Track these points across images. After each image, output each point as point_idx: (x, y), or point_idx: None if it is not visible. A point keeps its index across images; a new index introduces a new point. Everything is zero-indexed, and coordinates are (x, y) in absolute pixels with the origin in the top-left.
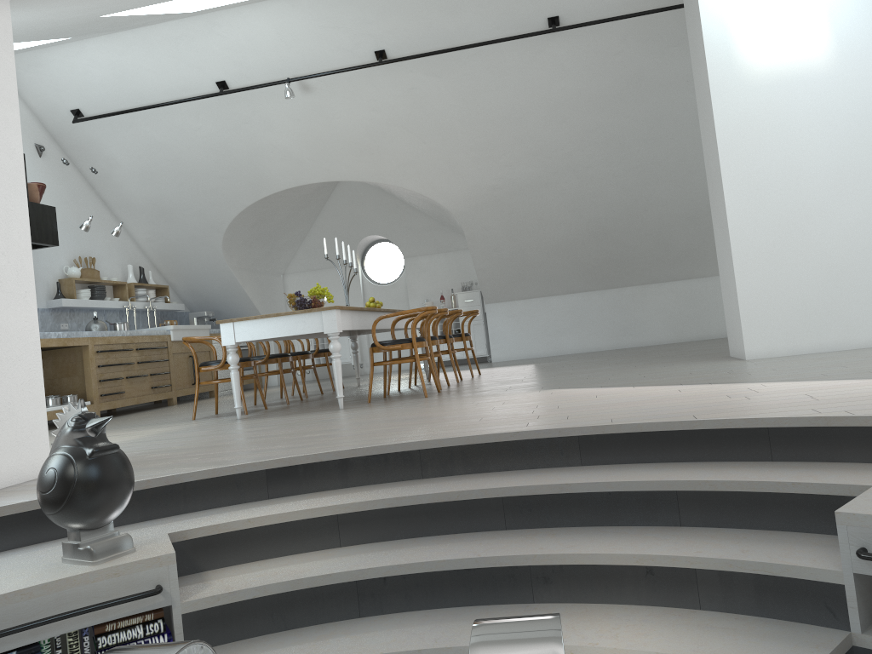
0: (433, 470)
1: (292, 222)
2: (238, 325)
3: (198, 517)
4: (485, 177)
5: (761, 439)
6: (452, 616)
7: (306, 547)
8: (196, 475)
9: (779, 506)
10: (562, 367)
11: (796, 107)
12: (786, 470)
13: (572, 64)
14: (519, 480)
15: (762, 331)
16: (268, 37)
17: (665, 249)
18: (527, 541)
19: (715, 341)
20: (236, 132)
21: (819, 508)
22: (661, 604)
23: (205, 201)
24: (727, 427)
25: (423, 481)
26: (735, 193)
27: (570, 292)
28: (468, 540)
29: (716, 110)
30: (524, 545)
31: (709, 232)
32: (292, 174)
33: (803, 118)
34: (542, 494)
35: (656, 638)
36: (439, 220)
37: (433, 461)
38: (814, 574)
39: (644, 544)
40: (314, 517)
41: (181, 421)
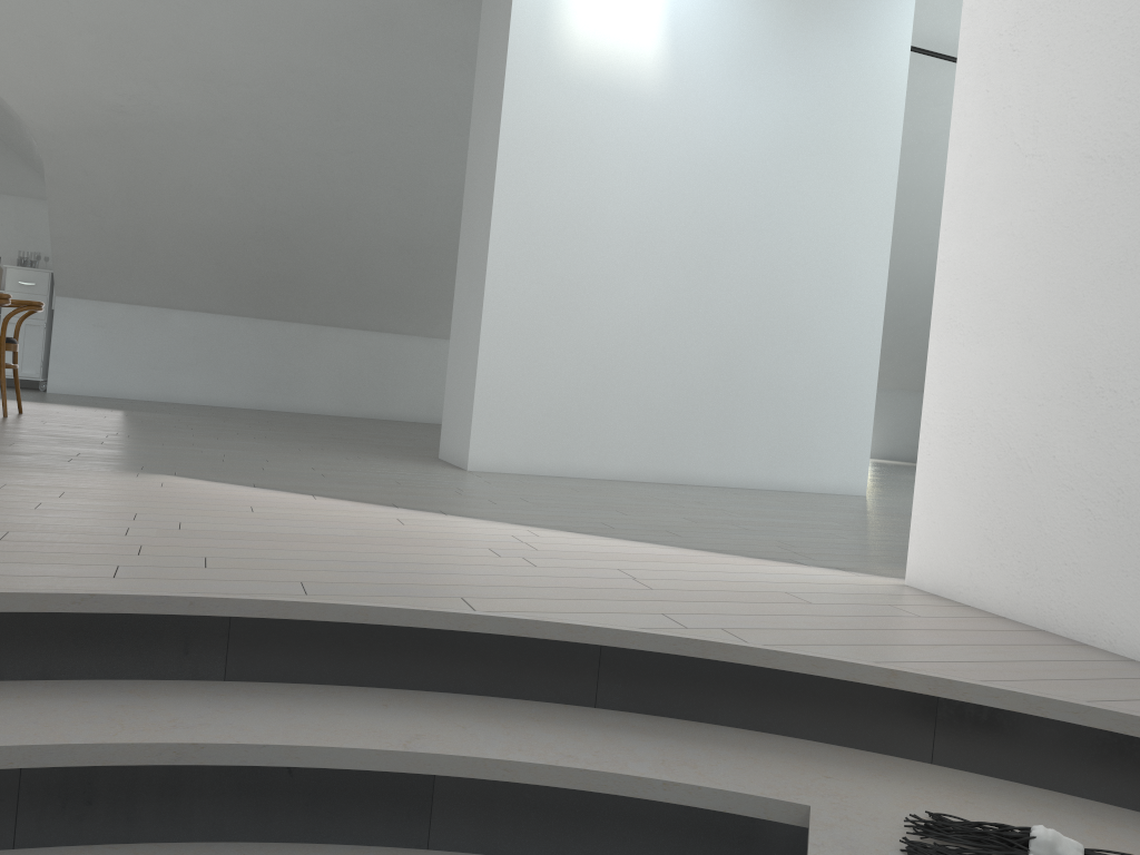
0: None
1: None
2: None
3: None
4: (106, 86)
5: (586, 666)
6: None
7: None
8: None
9: (630, 824)
10: (175, 427)
11: (609, 132)
12: (634, 739)
13: None
14: (76, 721)
15: (498, 433)
16: None
17: (361, 282)
18: None
19: (400, 424)
20: None
21: (703, 836)
22: None
23: None
24: (530, 636)
25: None
26: (506, 226)
27: (205, 310)
28: None
29: (508, 96)
30: None
31: (425, 274)
32: None
33: (613, 150)
34: (130, 765)
35: None
36: (2, 135)
37: None
38: None
39: None
40: None
41: None
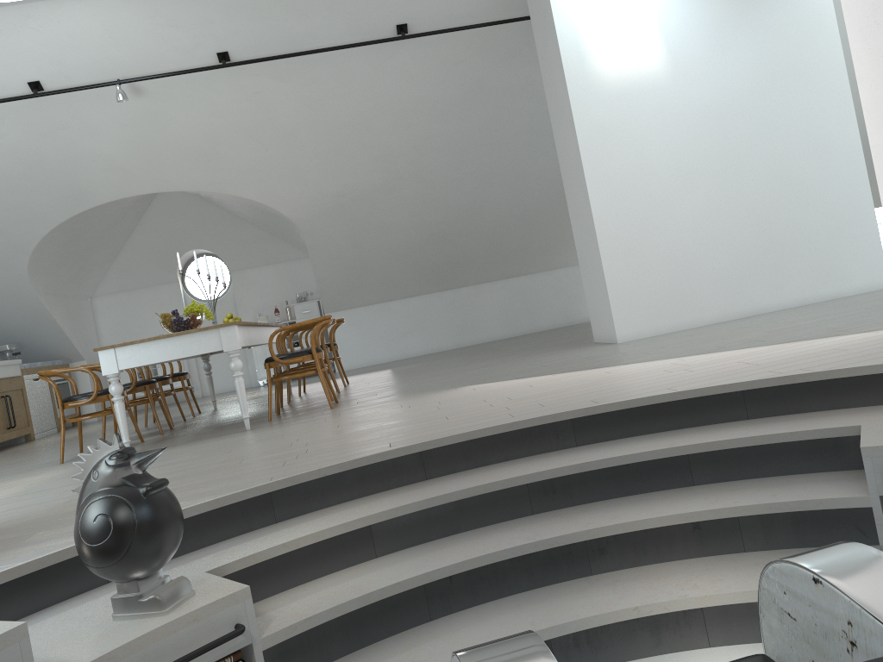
0: (436, 470)
1: (106, 239)
2: (121, 351)
3: (216, 552)
4: (329, 184)
5: (737, 401)
6: (525, 601)
7: (343, 563)
8: (199, 508)
9: (780, 454)
10: (432, 368)
11: (642, 114)
12: (771, 424)
13: (418, 71)
14: (534, 466)
15: (629, 316)
16: (95, 33)
17: (498, 249)
18: (567, 520)
19: (550, 332)
20: (51, 139)
21: (815, 451)
22: (709, 554)
23: (8, 218)
24: (707, 395)
25: (431, 482)
26: (597, 192)
27: (409, 296)
28: (506, 529)
29: (576, 116)
30: (568, 524)
31: (537, 231)
32: (117, 185)
33: (648, 124)
34: (564, 475)
35: (732, 580)
36: (271, 230)
37: (435, 461)
38: (845, 503)
39: (680, 504)
40: (348, 531)
41: (46, 466)
